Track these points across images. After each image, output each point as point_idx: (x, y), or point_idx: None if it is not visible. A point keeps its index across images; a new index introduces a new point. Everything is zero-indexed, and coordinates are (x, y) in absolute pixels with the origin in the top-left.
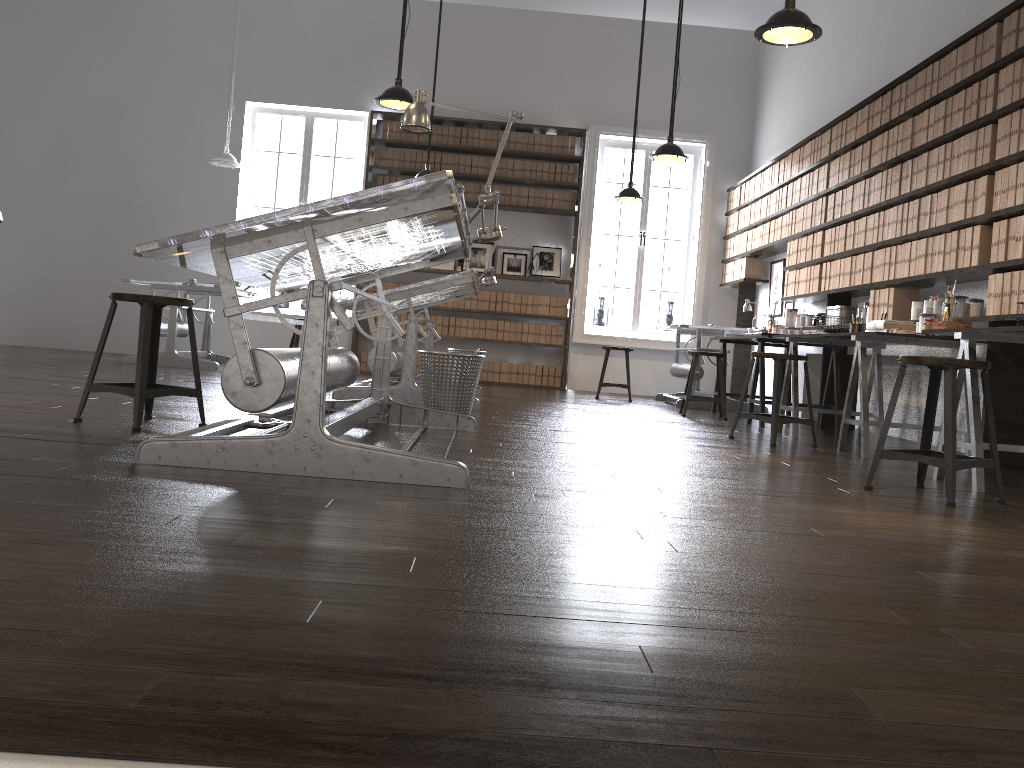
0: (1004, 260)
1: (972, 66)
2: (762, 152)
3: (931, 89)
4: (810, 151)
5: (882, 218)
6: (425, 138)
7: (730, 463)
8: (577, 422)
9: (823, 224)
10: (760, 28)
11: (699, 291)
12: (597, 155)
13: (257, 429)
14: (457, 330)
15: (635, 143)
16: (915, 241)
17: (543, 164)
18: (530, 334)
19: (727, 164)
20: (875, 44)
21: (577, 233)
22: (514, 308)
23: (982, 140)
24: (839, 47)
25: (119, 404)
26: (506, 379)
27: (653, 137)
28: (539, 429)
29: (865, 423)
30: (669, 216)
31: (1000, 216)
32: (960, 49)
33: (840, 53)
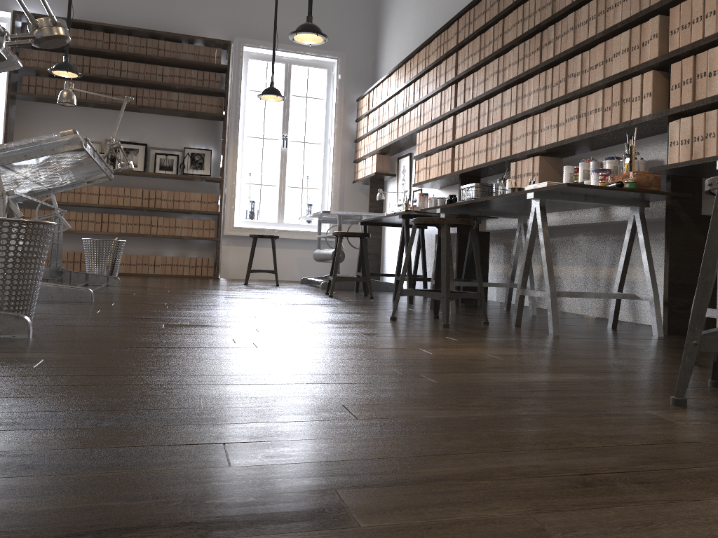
0: (692, 101)
1: None
2: (385, 66)
3: None
4: (436, 46)
5: (521, 90)
6: (73, 41)
7: (427, 365)
8: (211, 311)
9: (454, 109)
10: None
11: (335, 187)
12: (242, 65)
13: None
14: (110, 226)
15: (276, 57)
16: (564, 104)
17: (191, 71)
18: (183, 228)
19: (356, 78)
20: None
21: (225, 135)
22: (167, 204)
23: None
24: None
25: None
26: (161, 271)
27: (292, 51)
28: (149, 325)
29: (552, 294)
30: (306, 134)
31: (681, 55)
32: None
33: None
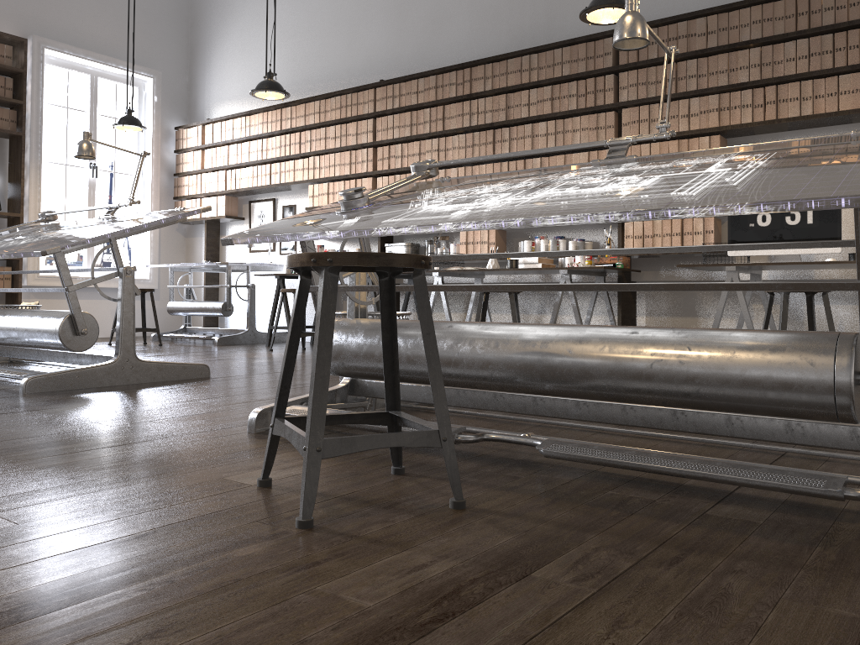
0: None
1: (584, 65)
2: (214, 95)
3: (529, 75)
4: (340, 105)
5: (470, 172)
6: None
7: None
8: None
9: (375, 172)
10: (604, 4)
11: None
12: (43, 72)
13: (417, 455)
14: None
15: (79, 65)
16: None
17: None
18: None
19: (170, 102)
20: (403, 23)
21: (24, 159)
22: None
23: (604, 122)
24: (344, 16)
25: (3, 478)
26: None
27: (102, 62)
28: None
29: None
30: None
31: None
32: (566, 49)
33: (346, 22)
